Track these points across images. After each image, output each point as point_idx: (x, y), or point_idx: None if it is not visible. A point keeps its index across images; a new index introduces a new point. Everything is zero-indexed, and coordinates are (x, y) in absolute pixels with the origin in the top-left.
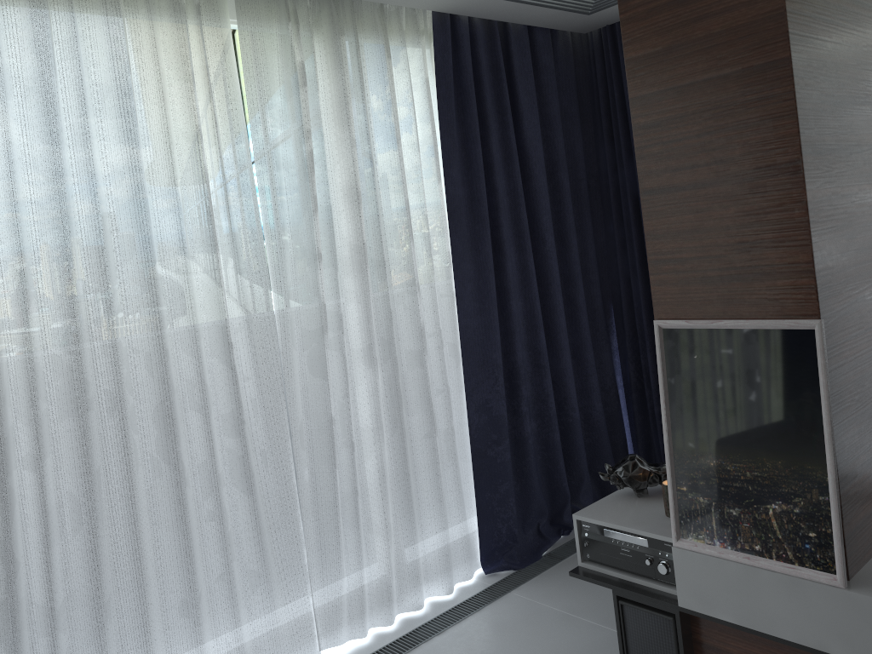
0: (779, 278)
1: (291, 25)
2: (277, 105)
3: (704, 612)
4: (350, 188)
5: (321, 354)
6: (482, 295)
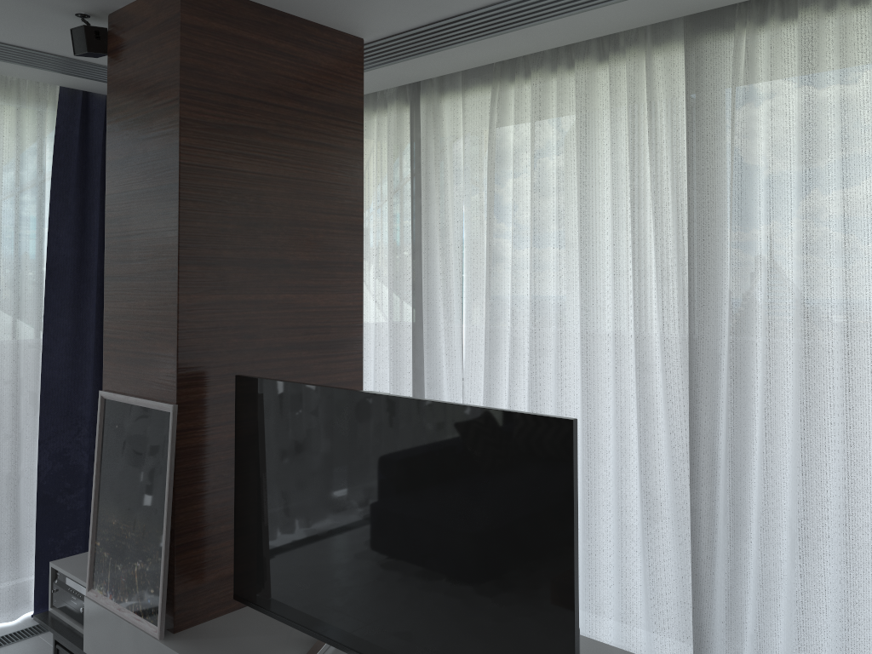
0: (161, 365)
1: None
2: None
3: None
4: None
5: None
6: (77, 349)
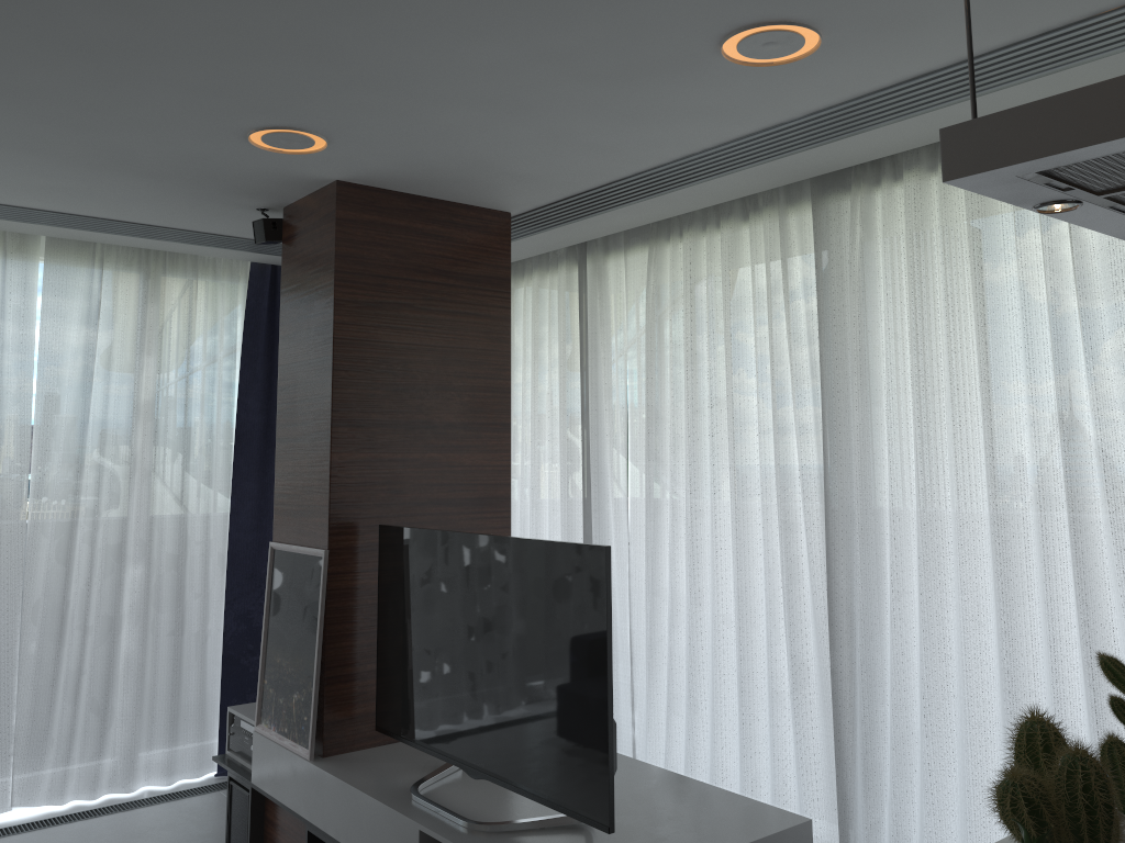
0: (317, 516)
1: (97, 269)
2: (72, 332)
3: (260, 786)
4: (129, 406)
5: (66, 544)
6: (262, 513)
